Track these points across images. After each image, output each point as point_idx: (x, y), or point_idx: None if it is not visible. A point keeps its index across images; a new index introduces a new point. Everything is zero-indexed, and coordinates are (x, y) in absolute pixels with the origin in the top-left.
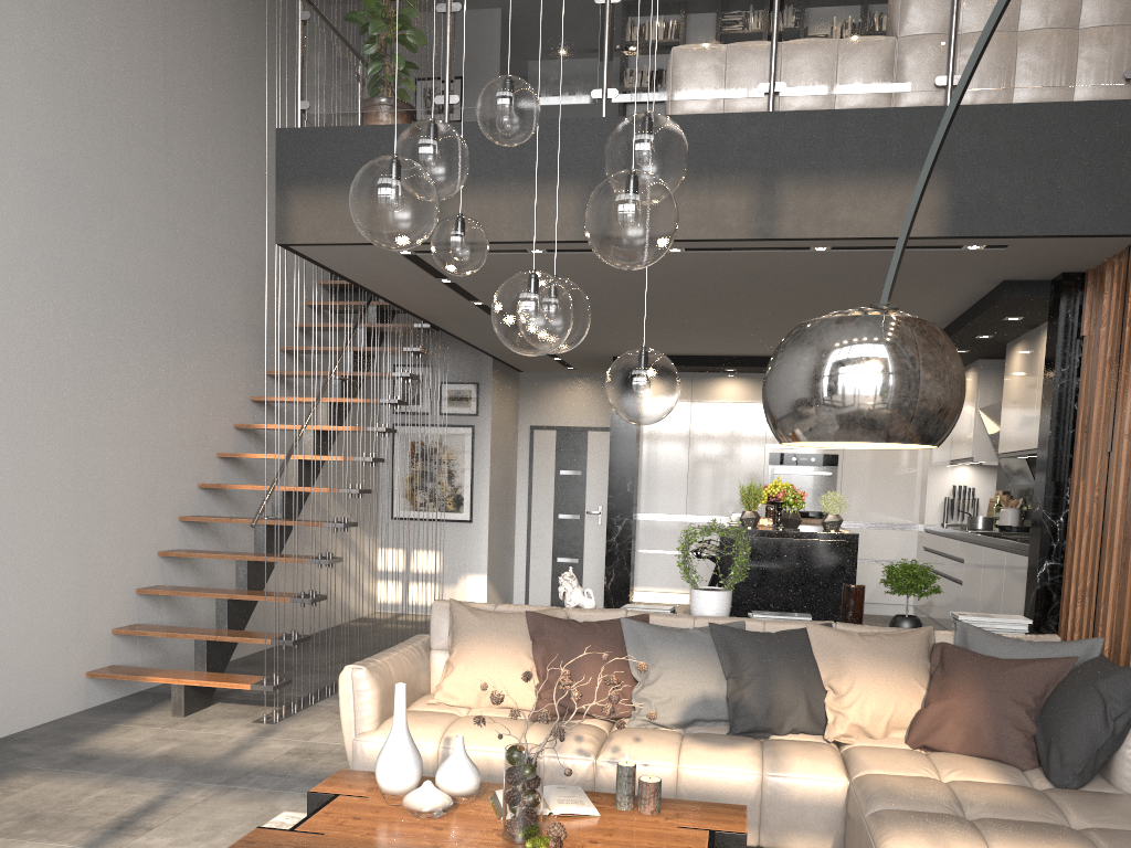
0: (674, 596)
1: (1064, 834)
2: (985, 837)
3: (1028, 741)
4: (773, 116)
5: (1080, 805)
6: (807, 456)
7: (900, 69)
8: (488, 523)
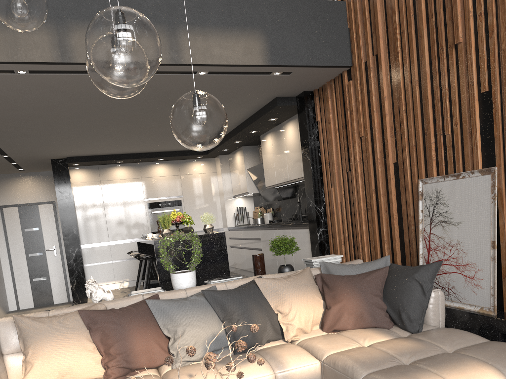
0: (111, 286)
1: (461, 357)
2: (435, 372)
3: (386, 313)
4: None
5: (440, 339)
6: (167, 202)
7: None
8: None
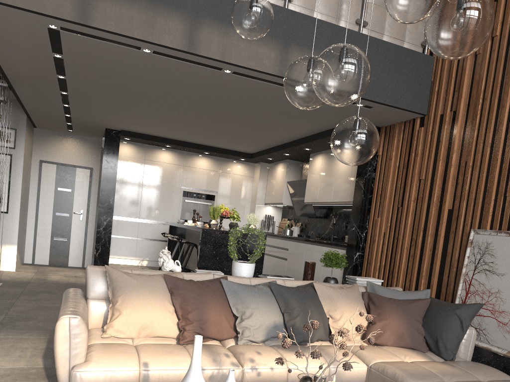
0: (130, 261)
1: None
2: None
3: (424, 338)
4: (290, 12)
5: (474, 369)
6: (201, 194)
7: (343, 9)
8: (19, 215)
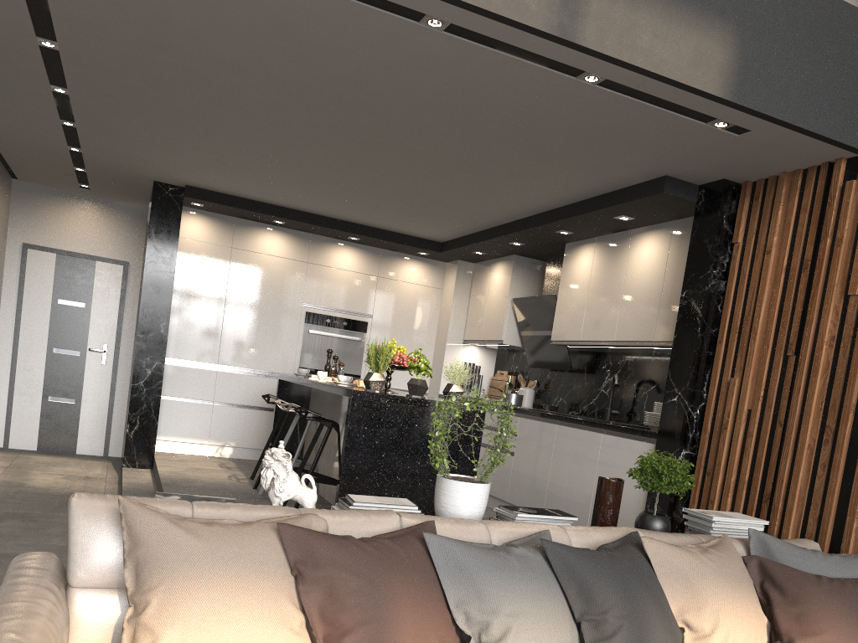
0: (199, 448)
1: None
2: None
3: None
4: None
5: None
6: (341, 320)
7: None
8: None
